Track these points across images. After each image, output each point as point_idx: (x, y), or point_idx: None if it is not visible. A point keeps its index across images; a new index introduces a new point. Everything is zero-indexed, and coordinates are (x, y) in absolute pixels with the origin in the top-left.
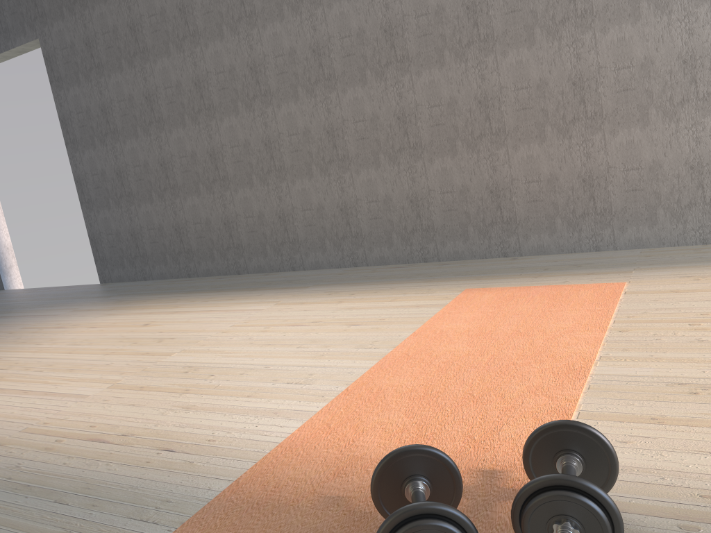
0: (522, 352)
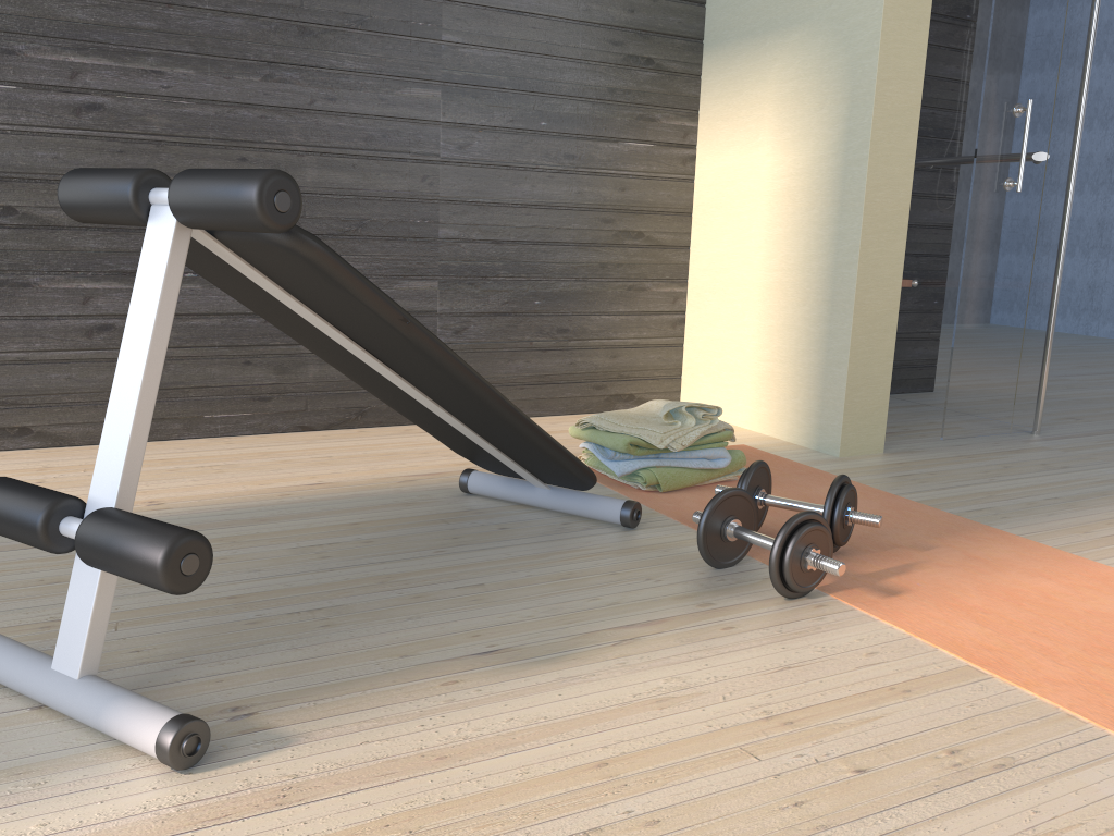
0: None
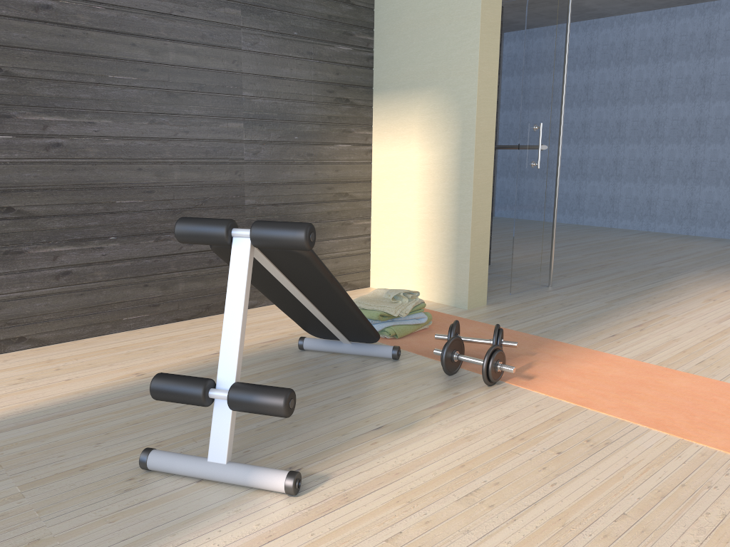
0: (722, 423)
